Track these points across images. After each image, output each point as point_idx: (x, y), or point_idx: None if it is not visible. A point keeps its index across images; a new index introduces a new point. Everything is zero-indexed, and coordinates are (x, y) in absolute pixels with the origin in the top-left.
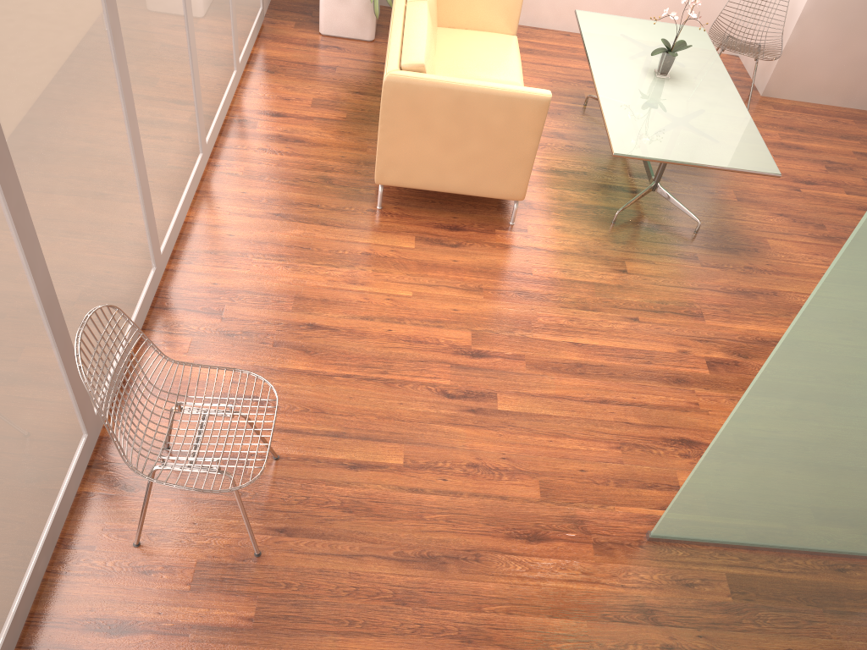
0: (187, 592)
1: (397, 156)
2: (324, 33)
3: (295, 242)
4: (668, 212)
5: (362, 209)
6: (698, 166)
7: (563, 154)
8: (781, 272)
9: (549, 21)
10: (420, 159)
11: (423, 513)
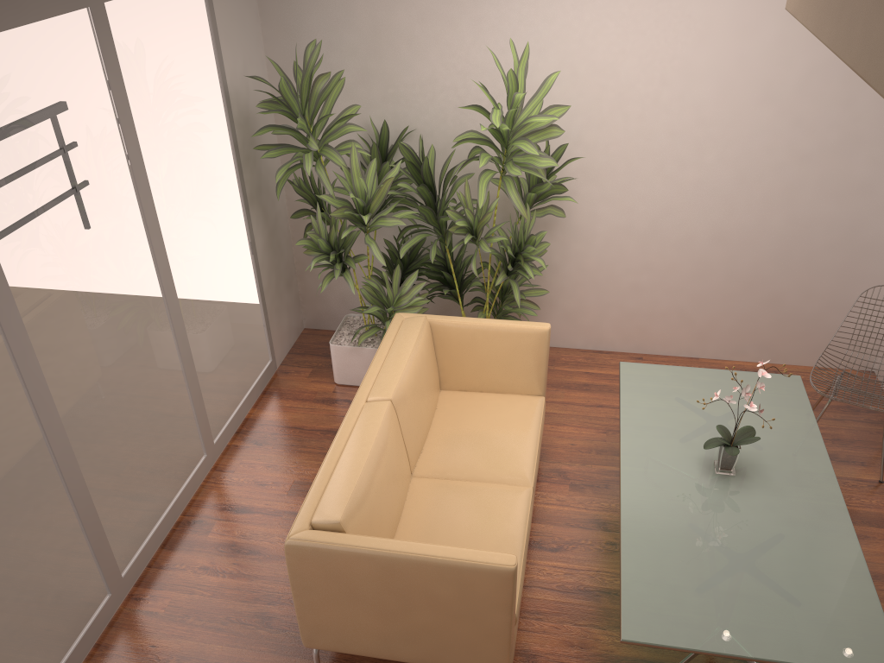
0: None
1: (324, 621)
2: (339, 382)
3: None
4: None
5: None
6: (761, 661)
7: (600, 558)
8: None
9: (616, 343)
10: (354, 626)
11: None
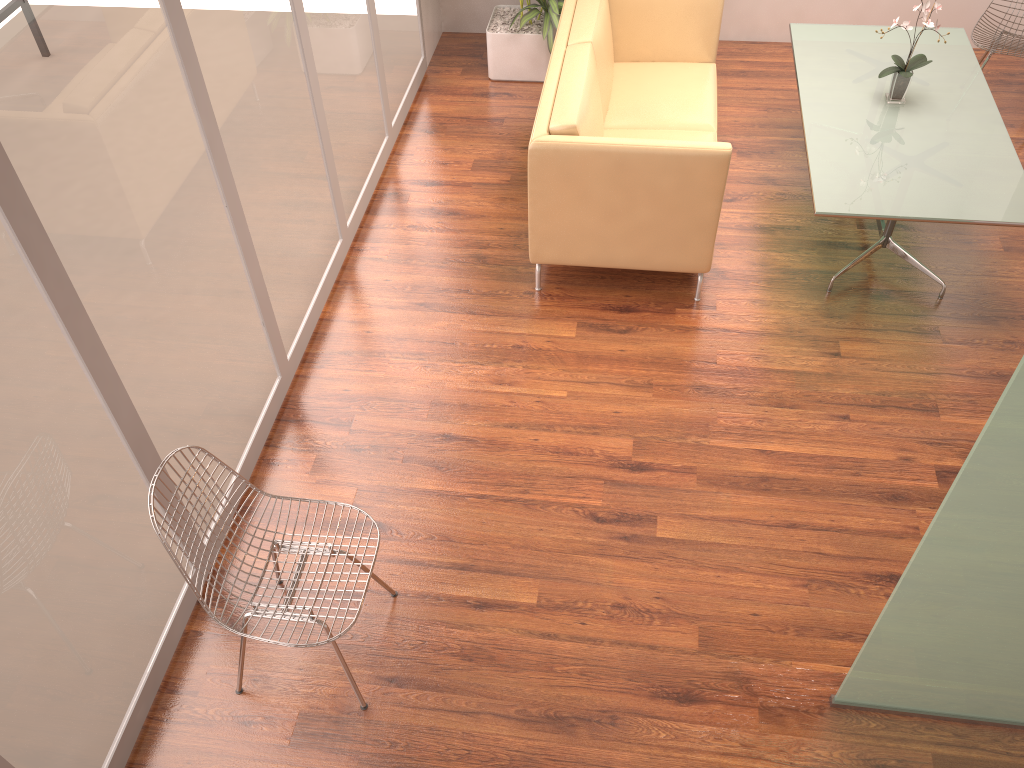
0: (286, 748)
1: (552, 231)
2: (494, 78)
3: (437, 336)
4: (905, 272)
5: (518, 292)
6: (930, 220)
7: (772, 205)
8: None
9: (770, 32)
10: (579, 233)
11: (554, 663)
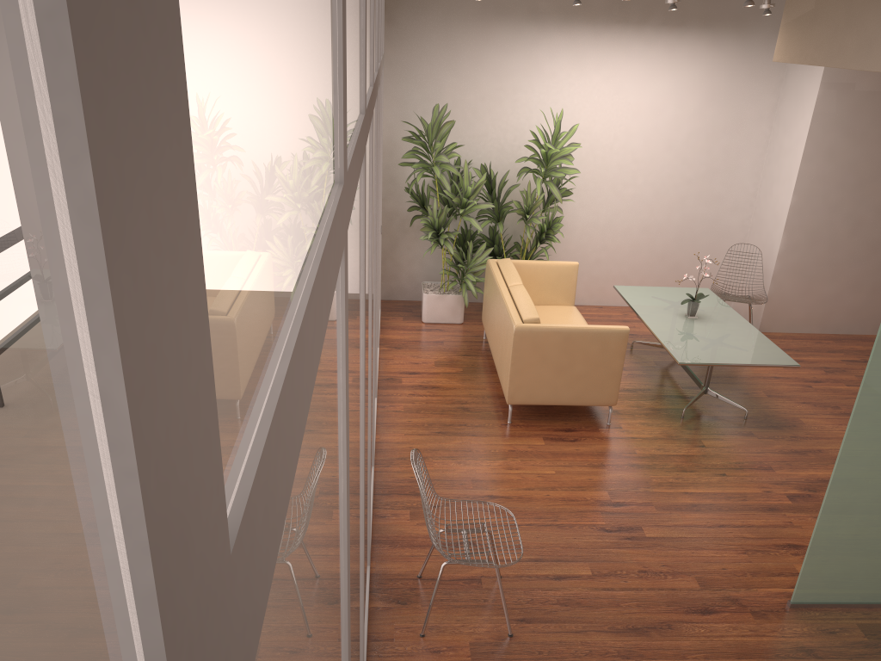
0: None
1: (523, 381)
2: (426, 321)
3: (458, 447)
4: (719, 407)
5: (497, 424)
6: (740, 365)
7: (628, 379)
8: (819, 437)
9: (585, 299)
10: (539, 382)
11: (619, 602)
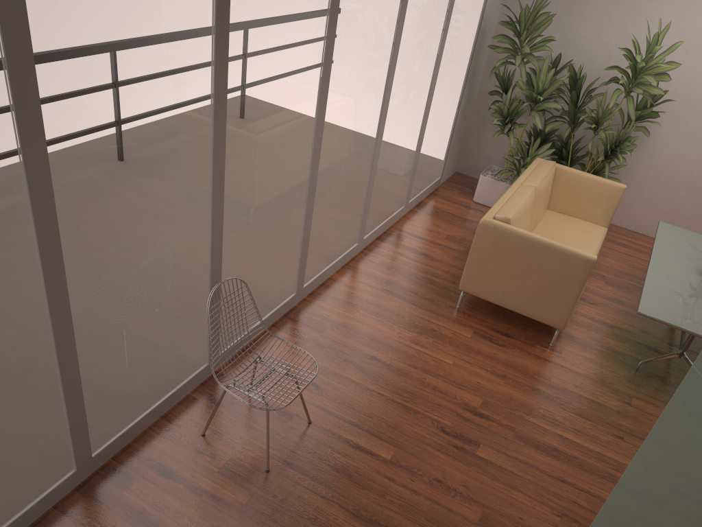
0: (215, 472)
1: (477, 274)
2: (476, 201)
3: (390, 309)
4: None
5: (446, 304)
6: None
7: (617, 314)
8: None
9: (650, 230)
10: (492, 280)
11: (386, 494)
